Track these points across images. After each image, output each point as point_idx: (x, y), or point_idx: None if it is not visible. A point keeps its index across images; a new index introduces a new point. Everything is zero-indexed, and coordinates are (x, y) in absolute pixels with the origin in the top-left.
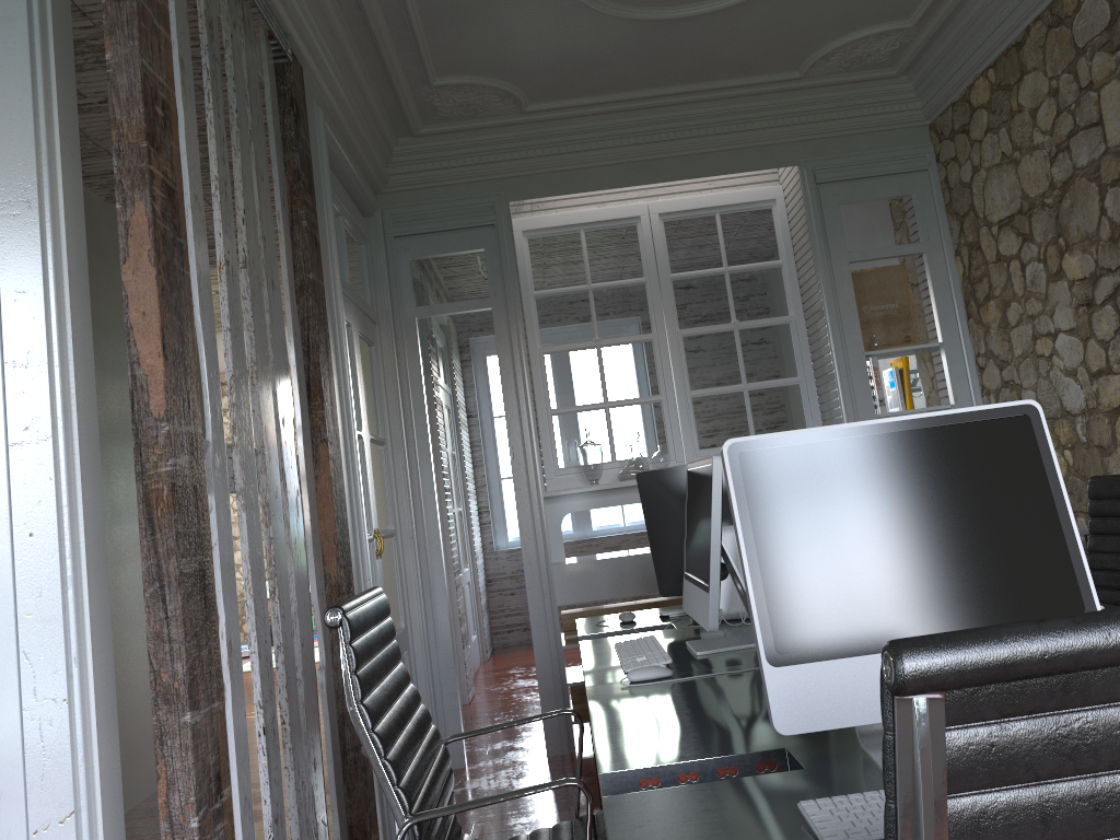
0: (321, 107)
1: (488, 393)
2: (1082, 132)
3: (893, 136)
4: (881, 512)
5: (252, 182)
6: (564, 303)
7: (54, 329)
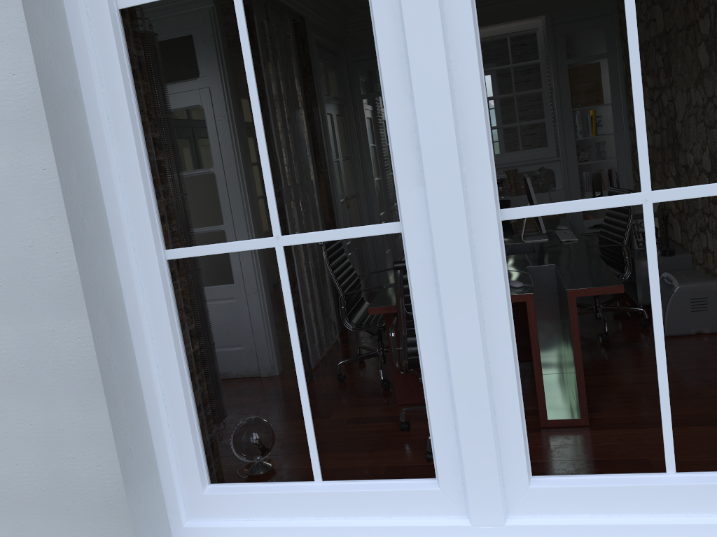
0: (313, 27)
1: None
2: (651, 22)
3: None
4: None
5: (289, 86)
6: None
7: (236, 156)
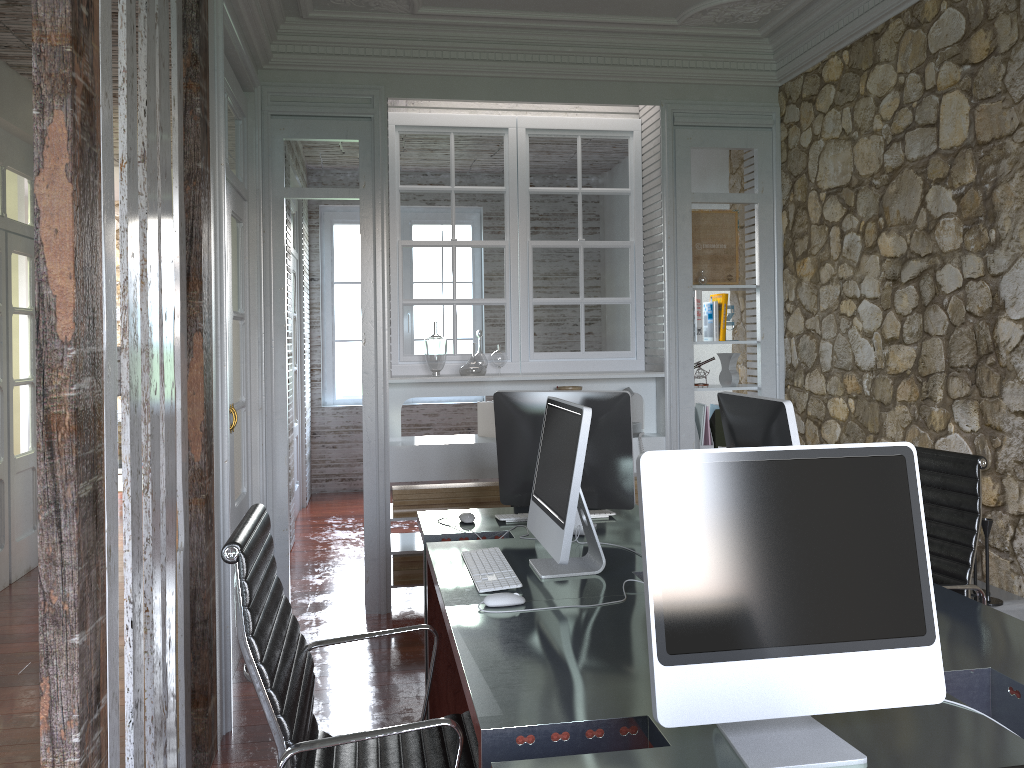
0: None
1: (331, 259)
2: (918, 129)
3: (747, 91)
4: (771, 532)
5: (155, 70)
6: (427, 201)
7: None
